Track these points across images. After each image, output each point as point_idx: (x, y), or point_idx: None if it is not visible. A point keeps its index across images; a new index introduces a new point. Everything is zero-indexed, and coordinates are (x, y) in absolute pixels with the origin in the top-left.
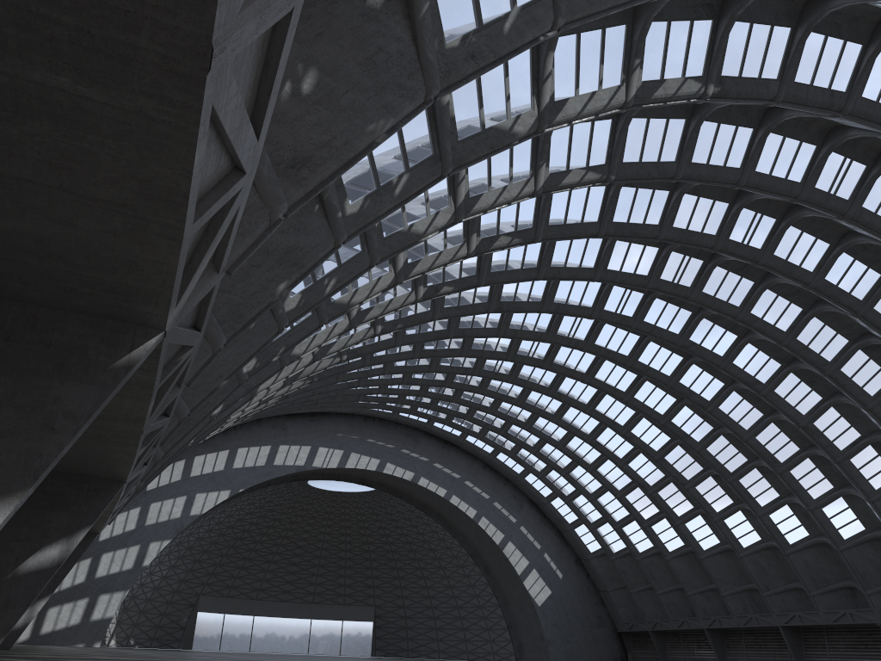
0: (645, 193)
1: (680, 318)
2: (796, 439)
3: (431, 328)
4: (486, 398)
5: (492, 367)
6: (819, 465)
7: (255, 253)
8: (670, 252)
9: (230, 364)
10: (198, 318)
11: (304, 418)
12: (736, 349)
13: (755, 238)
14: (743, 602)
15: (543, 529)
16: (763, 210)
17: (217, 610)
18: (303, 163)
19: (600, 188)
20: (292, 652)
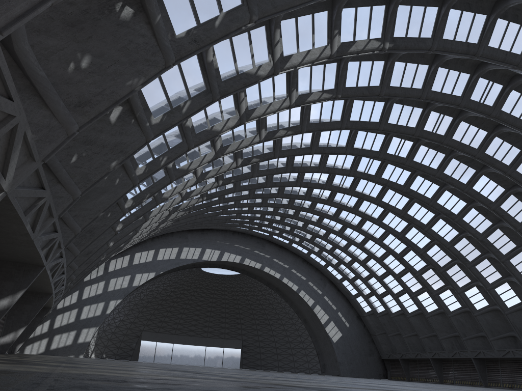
0: (369, 103)
1: (403, 176)
2: (479, 247)
3: (256, 181)
4: (299, 222)
5: (299, 203)
6: (493, 263)
7: (95, 146)
8: (392, 137)
9: (104, 204)
10: (41, 183)
11: (197, 232)
12: (438, 194)
13: (440, 129)
14: (452, 343)
15: (338, 298)
16: (444, 112)
17: (152, 340)
18: (85, 103)
19: (340, 101)
20: (194, 365)
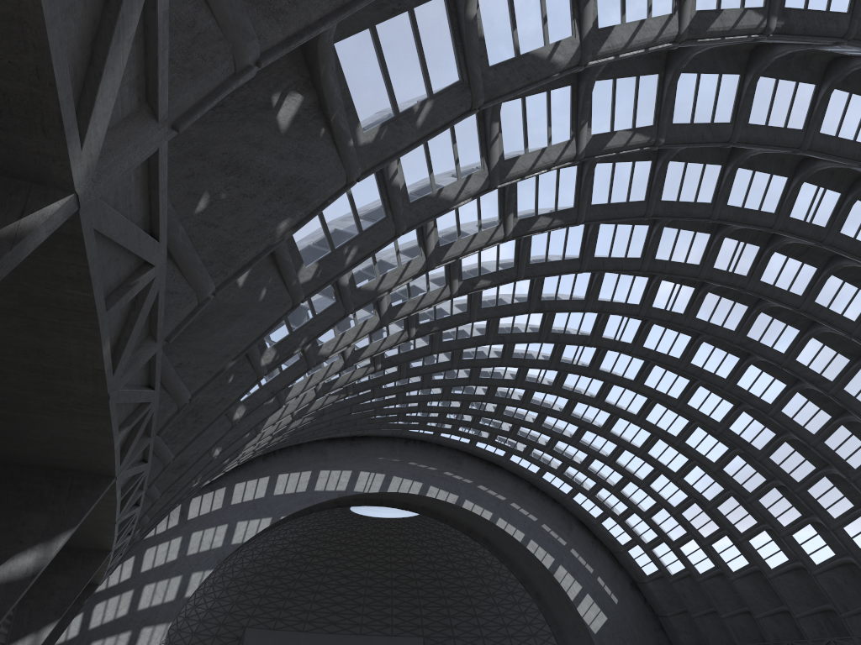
0: (695, 168)
1: (735, 314)
2: None
3: (469, 334)
4: (529, 414)
5: (534, 378)
6: None
7: (247, 180)
8: (723, 238)
9: (237, 342)
10: (152, 218)
11: (344, 442)
12: (798, 345)
13: (819, 215)
14: (819, 625)
15: (595, 552)
16: (826, 184)
17: (263, 643)
18: None
19: (645, 163)
20: None
